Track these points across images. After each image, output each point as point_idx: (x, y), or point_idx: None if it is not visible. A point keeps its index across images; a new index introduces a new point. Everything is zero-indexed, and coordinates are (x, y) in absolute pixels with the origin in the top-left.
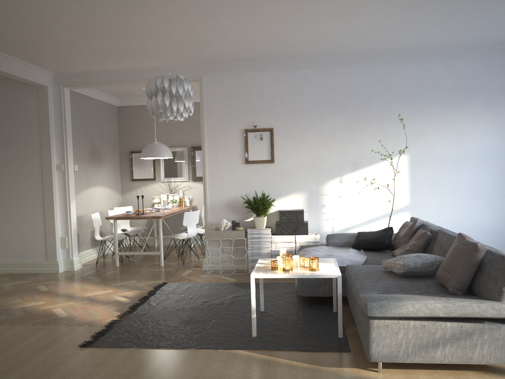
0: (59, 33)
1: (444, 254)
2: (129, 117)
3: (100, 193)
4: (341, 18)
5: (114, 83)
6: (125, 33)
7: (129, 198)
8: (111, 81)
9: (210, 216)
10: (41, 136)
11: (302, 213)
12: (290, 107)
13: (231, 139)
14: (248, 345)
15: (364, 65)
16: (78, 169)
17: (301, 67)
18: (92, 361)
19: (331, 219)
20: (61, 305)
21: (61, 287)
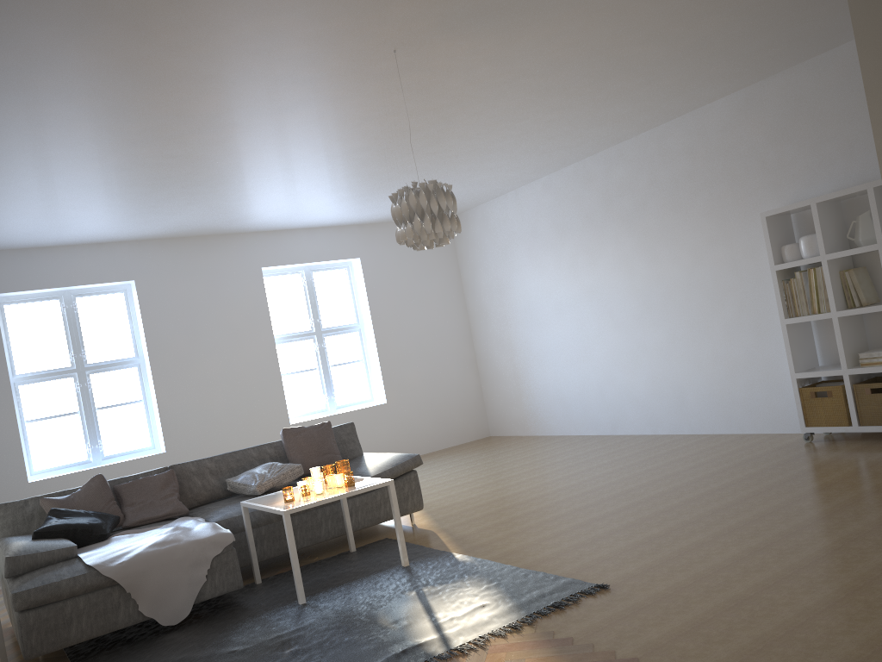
0: None
1: (235, 473)
2: None
3: None
4: (112, 137)
5: None
6: None
7: None
8: None
9: None
10: None
11: None
12: None
13: None
14: (436, 555)
15: None
16: None
17: None
18: (610, 564)
19: None
20: None
21: None
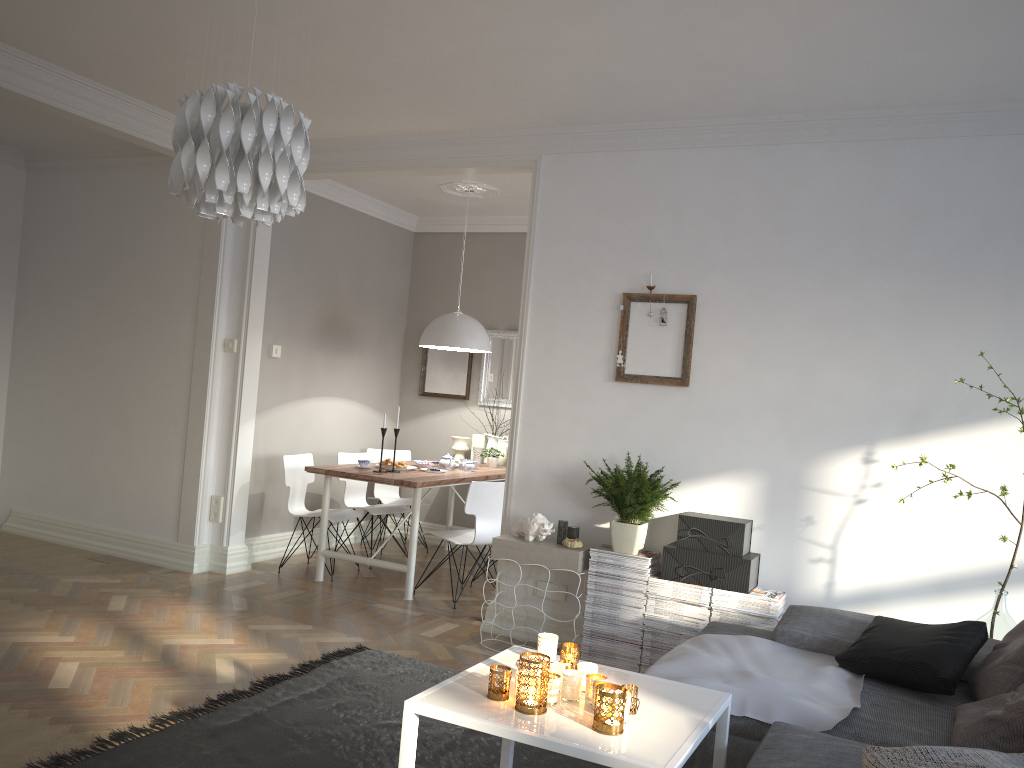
0: (170, 30)
1: None
2: (434, 258)
3: (338, 414)
4: None
5: (354, 169)
6: (305, 31)
7: (411, 433)
8: (349, 165)
9: (516, 501)
10: (202, 276)
11: (739, 531)
12: (747, 244)
13: (589, 317)
14: None
15: (975, 136)
16: (283, 355)
17: (790, 139)
18: None
19: (827, 560)
20: (91, 656)
21: (151, 610)
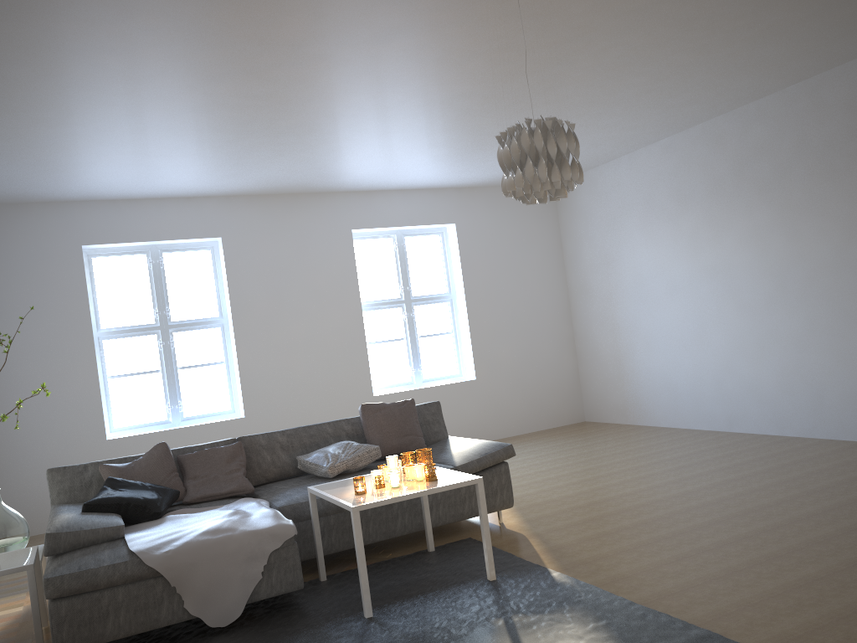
0: None
1: (308, 450)
2: None
3: None
4: (186, 69)
5: None
6: None
7: None
8: None
9: None
10: None
11: None
12: None
13: None
14: (529, 569)
15: None
16: None
17: None
18: (757, 613)
19: None
20: None
21: None
